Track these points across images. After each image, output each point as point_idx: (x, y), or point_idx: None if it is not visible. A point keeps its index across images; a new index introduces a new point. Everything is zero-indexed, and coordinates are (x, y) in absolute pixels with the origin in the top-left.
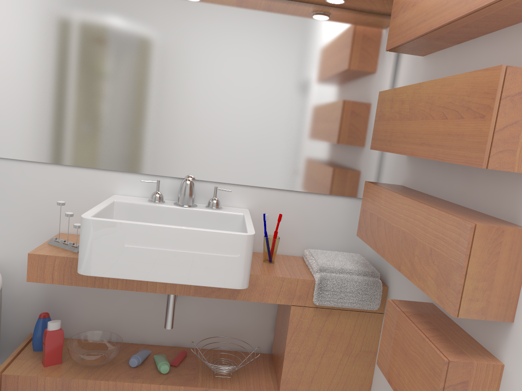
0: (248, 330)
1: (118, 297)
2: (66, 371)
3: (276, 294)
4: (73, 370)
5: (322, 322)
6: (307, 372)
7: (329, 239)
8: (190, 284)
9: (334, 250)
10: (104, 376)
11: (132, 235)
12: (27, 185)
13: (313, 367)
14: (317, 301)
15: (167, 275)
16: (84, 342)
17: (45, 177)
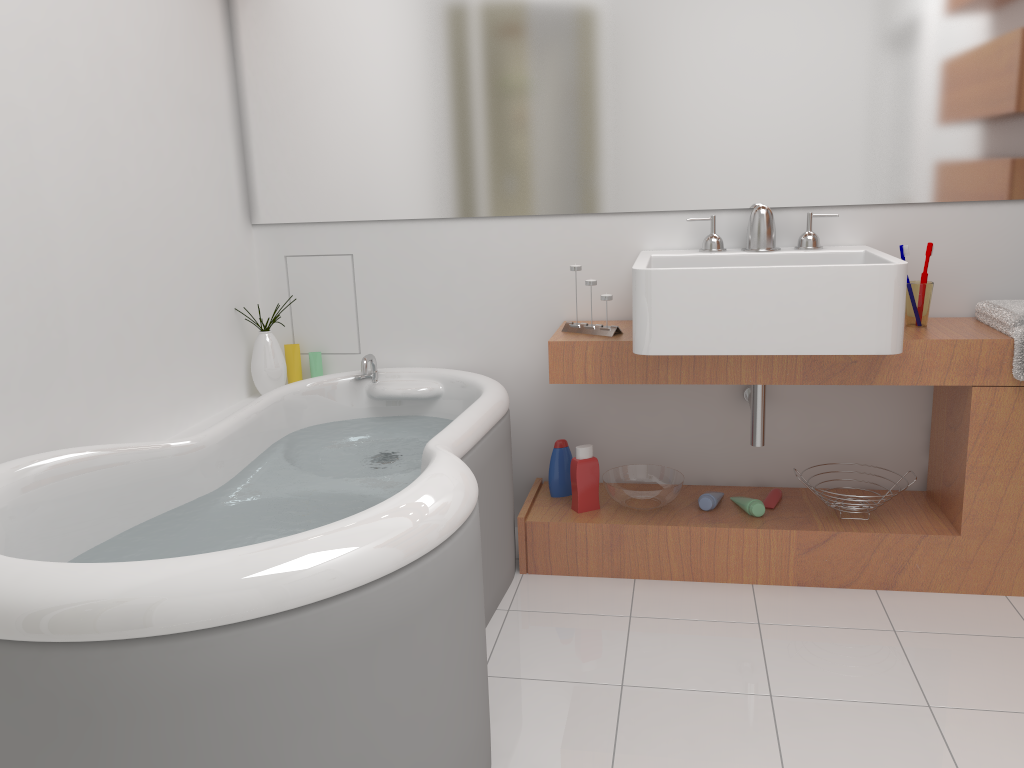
0: (880, 452)
1: (659, 414)
2: (610, 517)
3: (942, 369)
4: (620, 515)
5: None
6: (1009, 499)
7: (1022, 281)
8: (808, 354)
9: None
10: (669, 521)
11: (712, 288)
12: (512, 253)
13: (1020, 490)
14: (1021, 374)
15: (770, 343)
16: (621, 483)
17: (536, 239)
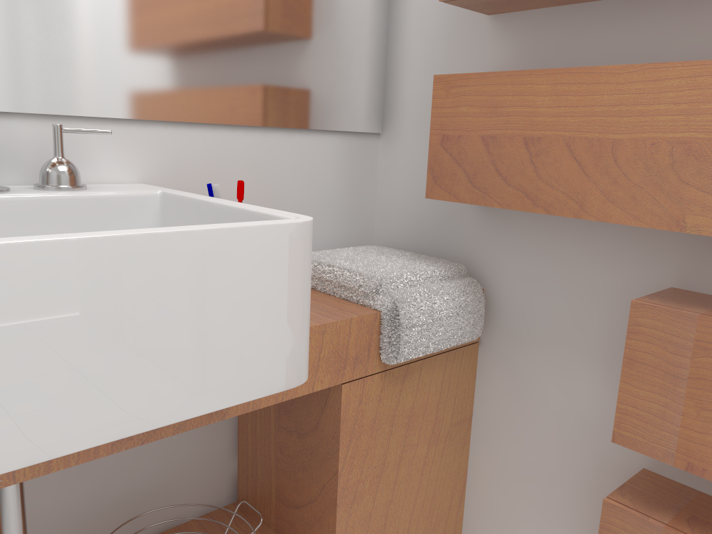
0: (182, 473)
1: None
2: None
3: (311, 369)
4: None
5: (396, 396)
6: (377, 512)
7: (316, 227)
8: (163, 424)
9: (326, 249)
10: None
11: None
12: None
13: (387, 495)
14: (394, 357)
15: (79, 423)
16: None
17: None
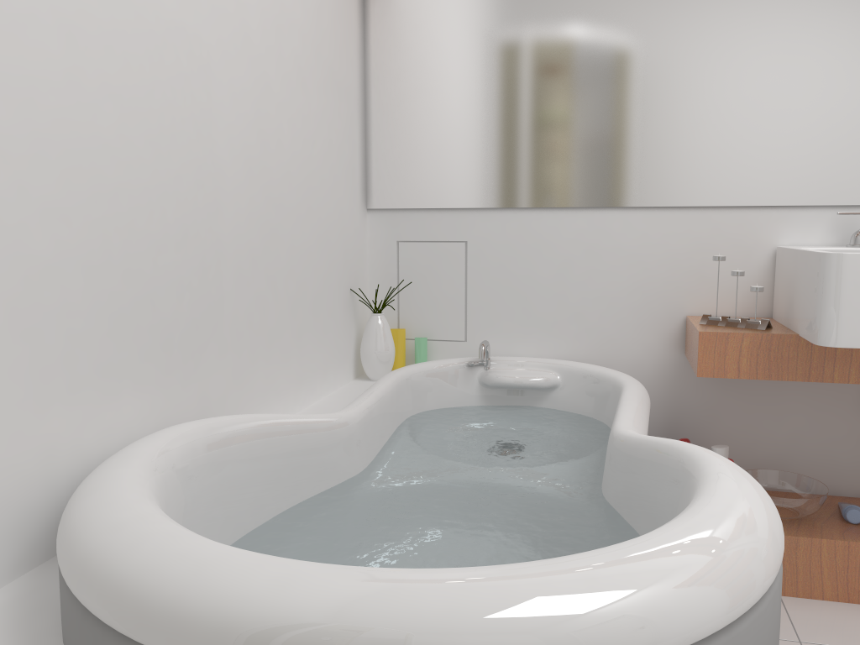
0: None
1: (785, 417)
2: None
3: None
4: None
5: None
6: None
7: None
8: None
9: None
10: (820, 533)
11: None
12: (634, 245)
13: None
14: None
15: None
16: None
17: (662, 230)
